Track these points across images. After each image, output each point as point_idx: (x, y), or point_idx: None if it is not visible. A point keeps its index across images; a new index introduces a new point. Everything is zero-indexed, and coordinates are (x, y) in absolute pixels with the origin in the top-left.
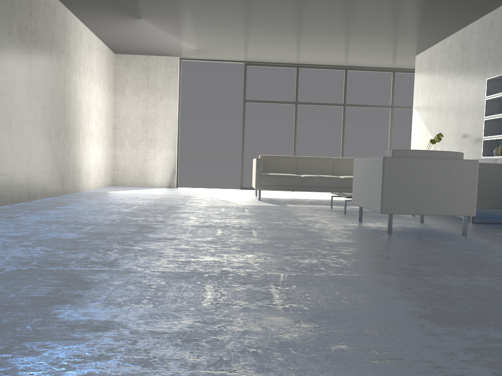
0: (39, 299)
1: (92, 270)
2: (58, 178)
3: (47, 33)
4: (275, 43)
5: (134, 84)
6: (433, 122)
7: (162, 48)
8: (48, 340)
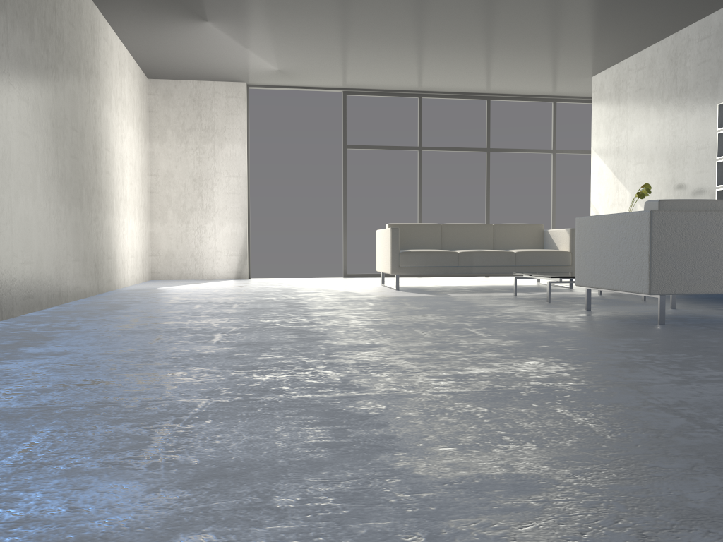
0: (337, 448)
1: (338, 397)
2: (91, 269)
3: (73, 41)
4: (398, 59)
5: (179, 124)
6: (627, 169)
7: (224, 69)
8: (474, 515)
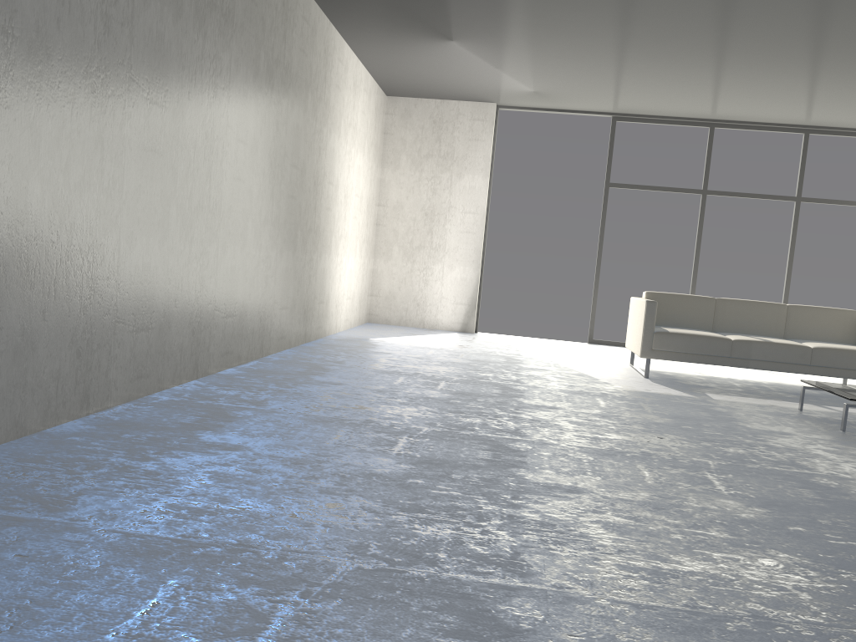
0: None
1: (495, 585)
2: (299, 316)
3: (303, 68)
4: (684, 84)
5: (415, 149)
6: None
7: (470, 89)
8: None
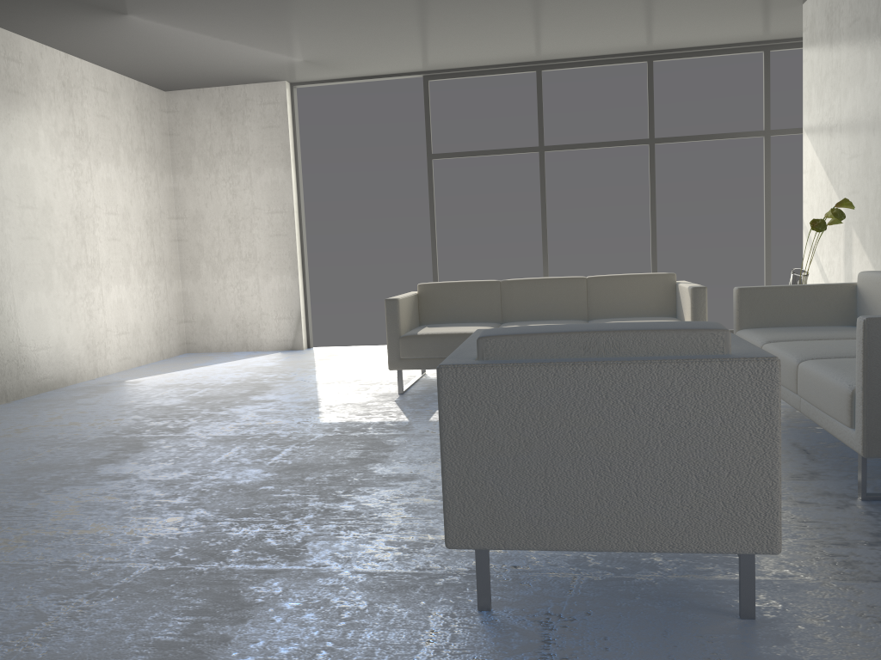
0: None
1: None
2: None
3: None
4: (449, 24)
5: (206, 148)
6: (841, 166)
7: (236, 69)
8: None
